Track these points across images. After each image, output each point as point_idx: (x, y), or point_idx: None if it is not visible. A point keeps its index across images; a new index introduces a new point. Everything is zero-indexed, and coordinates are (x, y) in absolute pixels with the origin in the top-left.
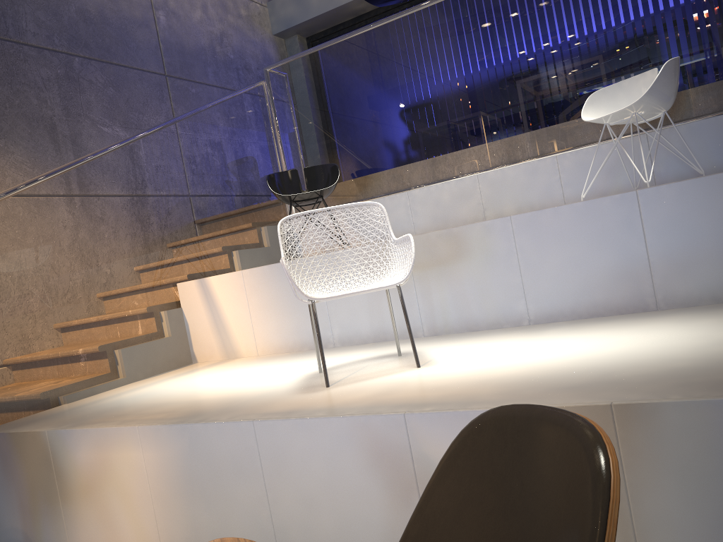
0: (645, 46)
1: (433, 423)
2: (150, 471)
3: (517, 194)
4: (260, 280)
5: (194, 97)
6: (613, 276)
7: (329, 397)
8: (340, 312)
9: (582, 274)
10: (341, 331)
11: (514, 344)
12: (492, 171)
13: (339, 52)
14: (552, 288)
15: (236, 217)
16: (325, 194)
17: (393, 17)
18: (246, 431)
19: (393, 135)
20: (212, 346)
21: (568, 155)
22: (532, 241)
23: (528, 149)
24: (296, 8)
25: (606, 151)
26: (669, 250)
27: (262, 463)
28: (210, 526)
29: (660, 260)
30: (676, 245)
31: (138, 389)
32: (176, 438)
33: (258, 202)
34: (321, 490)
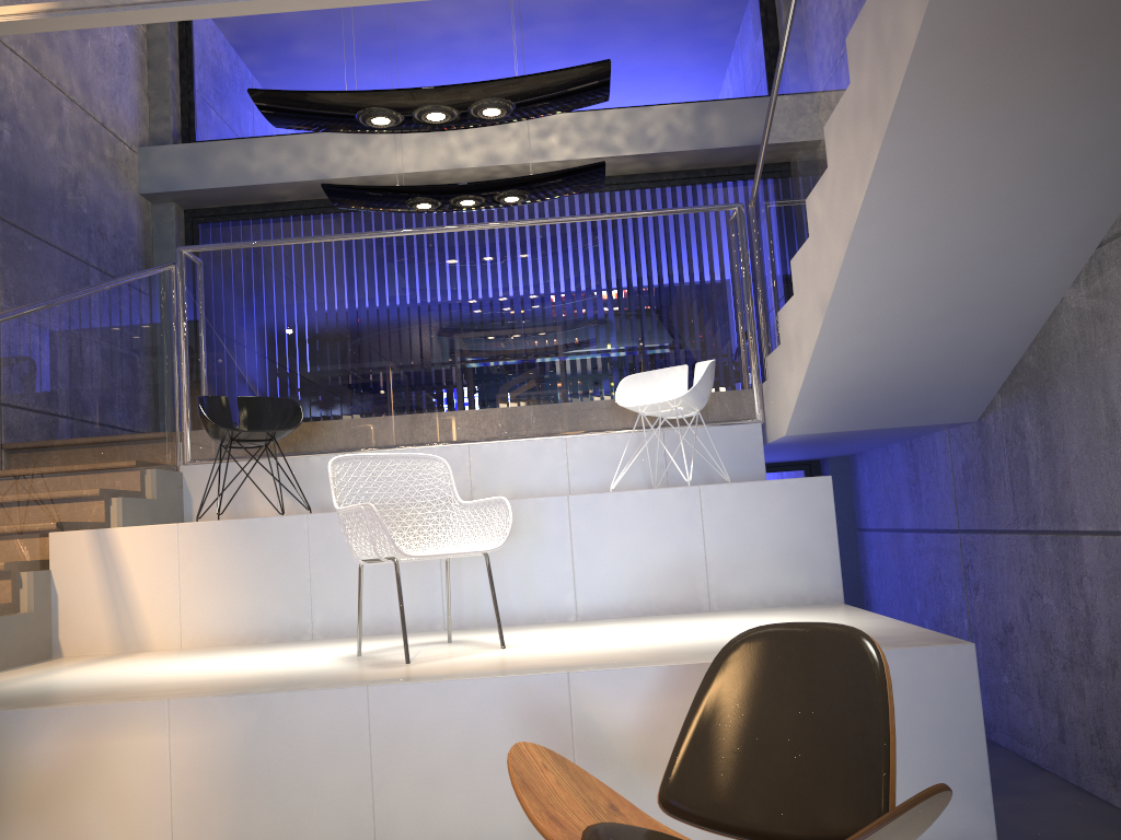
0: (669, 339)
1: (600, 681)
2: (178, 762)
3: (516, 475)
4: (207, 540)
5: (30, 257)
6: (671, 572)
7: (435, 668)
8: (330, 592)
9: (639, 568)
10: (326, 618)
11: (589, 632)
12: (488, 443)
13: (301, 255)
14: (606, 580)
15: (123, 449)
16: (279, 437)
17: (386, 234)
18: (355, 699)
19: (363, 377)
20: (99, 632)
21: (579, 439)
22: (590, 526)
23: (534, 425)
24: (187, 169)
25: (620, 442)
26: (725, 550)
27: (372, 738)
28: (272, 830)
29: (716, 559)
30: (732, 545)
31: (26, 679)
32: (237, 713)
33: (148, 433)
34: (452, 765)
